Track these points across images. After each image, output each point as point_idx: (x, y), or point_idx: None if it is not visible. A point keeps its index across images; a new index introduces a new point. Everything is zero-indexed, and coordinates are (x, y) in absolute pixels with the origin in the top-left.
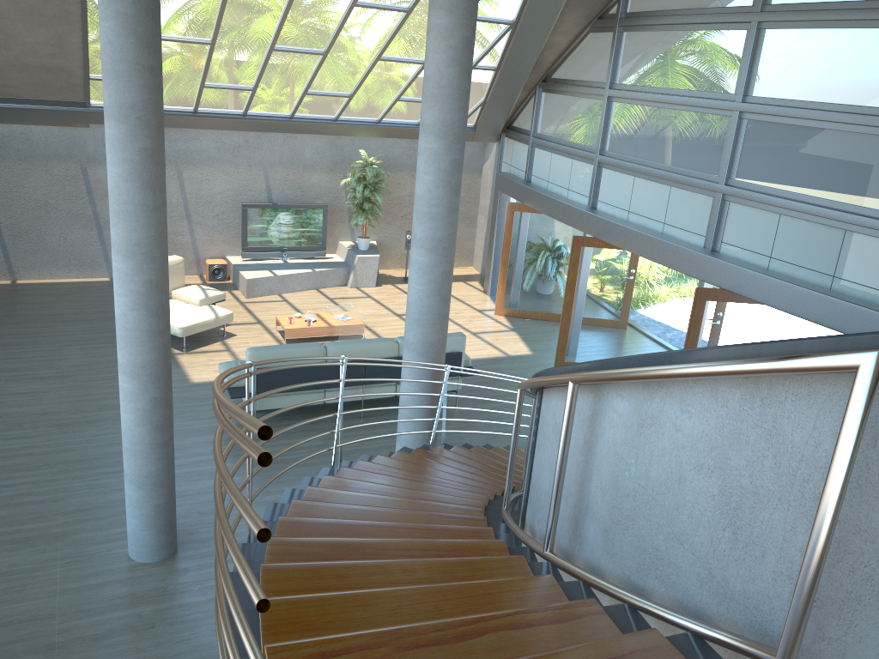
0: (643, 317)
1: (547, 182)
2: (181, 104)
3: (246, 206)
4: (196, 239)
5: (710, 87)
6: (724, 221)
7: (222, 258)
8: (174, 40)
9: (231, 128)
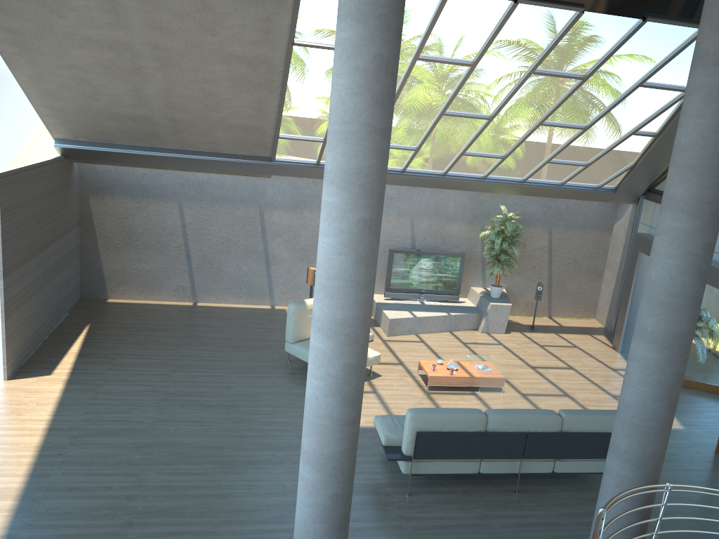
0: None
1: None
2: None
3: (393, 251)
4: None
5: None
6: None
7: None
8: None
9: (389, 182)
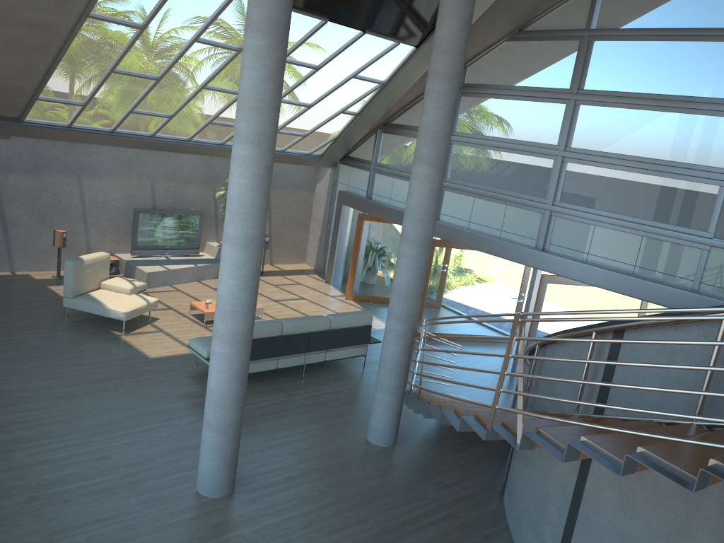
0: (473, 298)
1: (389, 199)
2: (103, 124)
3: (138, 211)
4: (90, 239)
5: (537, 139)
6: (552, 229)
7: (111, 255)
8: (129, 74)
9: (136, 146)
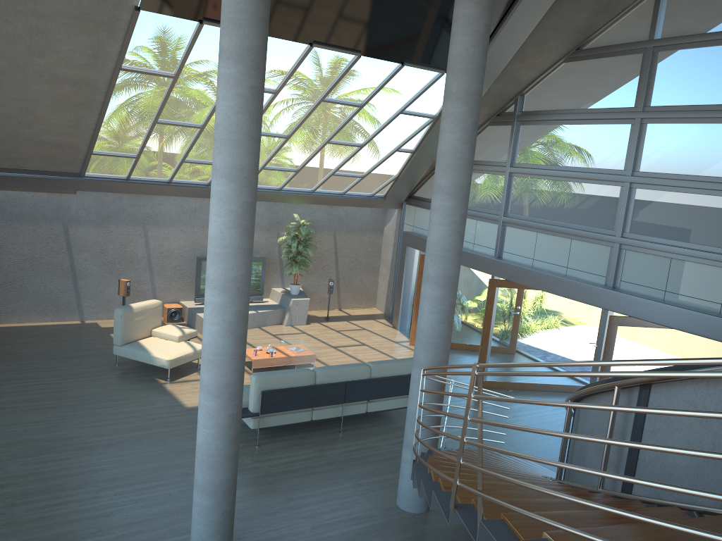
0: (543, 343)
1: None
2: (160, 175)
3: (201, 259)
4: (155, 287)
5: (601, 165)
6: (622, 265)
7: (176, 303)
8: (173, 124)
9: (195, 195)
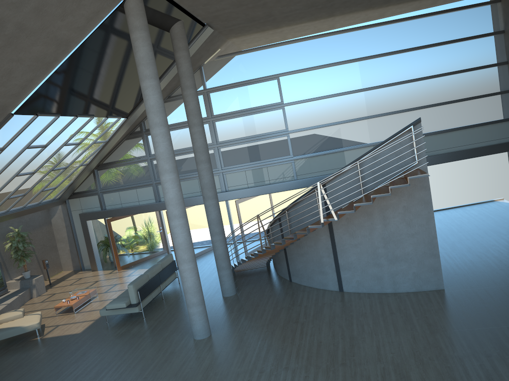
0: (195, 232)
1: (120, 204)
2: None
3: None
4: None
5: None
6: (226, 180)
7: None
8: None
9: None
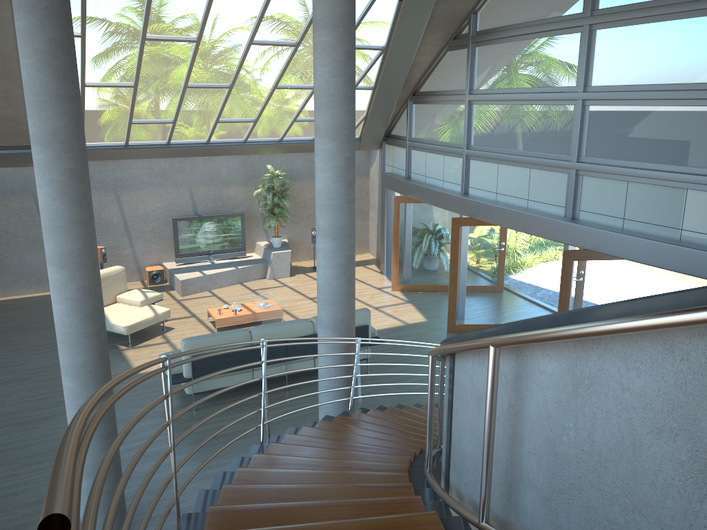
0: (518, 281)
1: (424, 176)
2: (114, 139)
3: (176, 219)
4: (136, 251)
5: (554, 82)
6: (580, 193)
7: (159, 265)
8: (103, 86)
9: (158, 156)
